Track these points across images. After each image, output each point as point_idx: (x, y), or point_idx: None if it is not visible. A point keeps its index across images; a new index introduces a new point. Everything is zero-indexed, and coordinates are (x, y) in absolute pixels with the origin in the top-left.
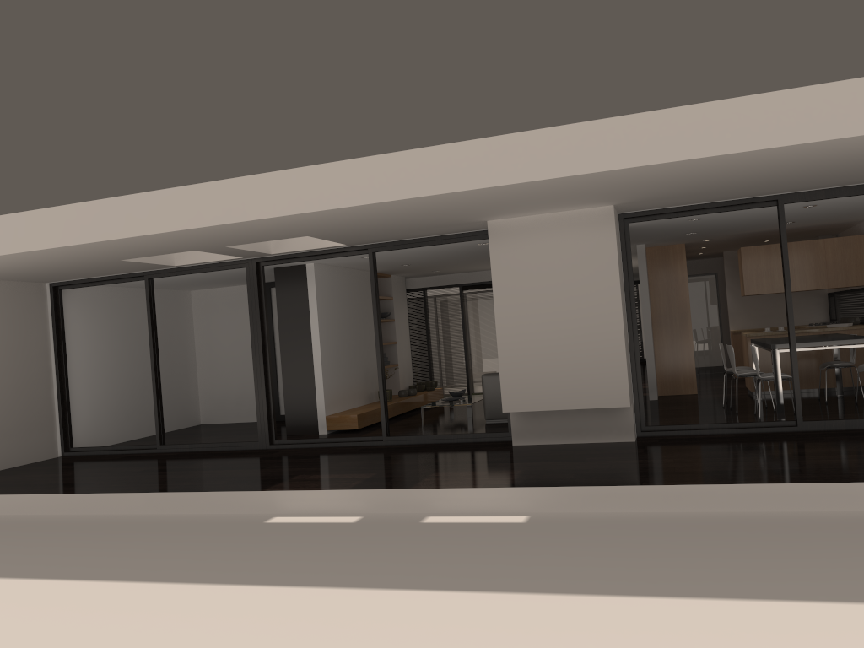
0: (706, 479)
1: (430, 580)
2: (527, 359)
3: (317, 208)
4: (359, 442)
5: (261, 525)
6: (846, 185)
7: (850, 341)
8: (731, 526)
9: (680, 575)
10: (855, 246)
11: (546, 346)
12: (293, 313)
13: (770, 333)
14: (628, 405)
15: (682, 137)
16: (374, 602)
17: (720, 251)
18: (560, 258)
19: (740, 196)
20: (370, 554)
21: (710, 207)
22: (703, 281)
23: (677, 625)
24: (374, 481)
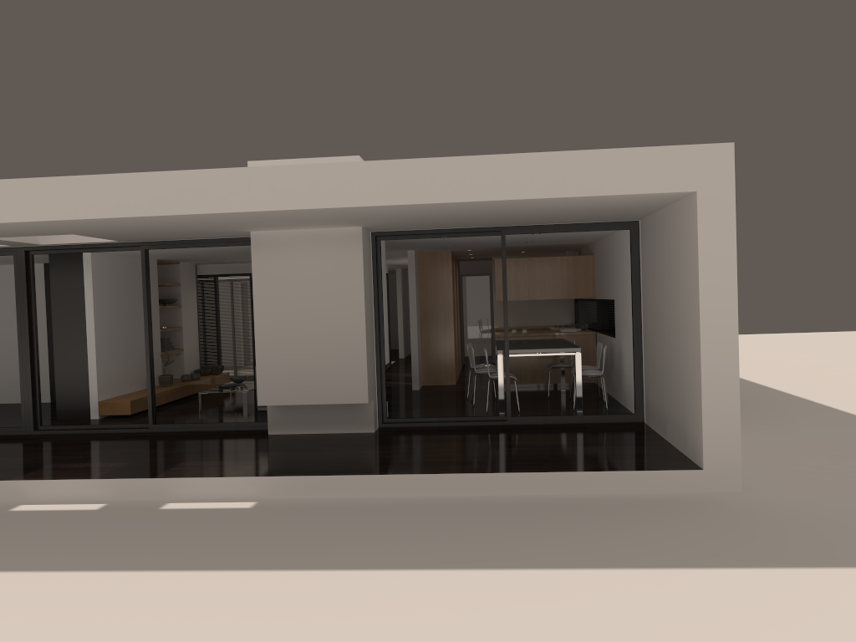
0: (407, 469)
1: (145, 562)
2: (282, 358)
3: (74, 217)
4: (125, 429)
5: (4, 513)
6: (553, 223)
7: (558, 349)
8: (415, 509)
9: (351, 552)
10: (584, 265)
11: (298, 347)
12: (67, 300)
13: (515, 335)
14: (366, 401)
15: (398, 186)
16: (87, 582)
17: (488, 256)
18: (314, 270)
19: (470, 226)
20: (100, 540)
21: (447, 233)
22: (478, 280)
23: (326, 592)
24: (124, 470)
